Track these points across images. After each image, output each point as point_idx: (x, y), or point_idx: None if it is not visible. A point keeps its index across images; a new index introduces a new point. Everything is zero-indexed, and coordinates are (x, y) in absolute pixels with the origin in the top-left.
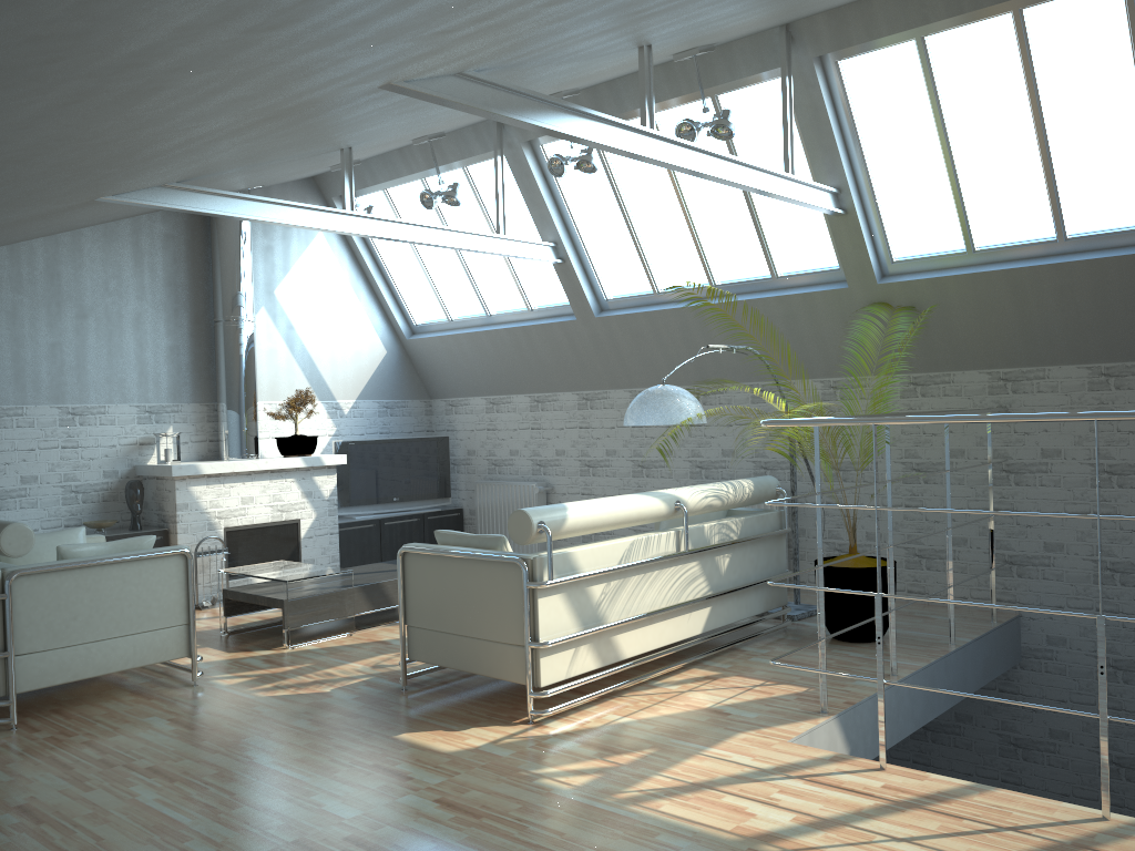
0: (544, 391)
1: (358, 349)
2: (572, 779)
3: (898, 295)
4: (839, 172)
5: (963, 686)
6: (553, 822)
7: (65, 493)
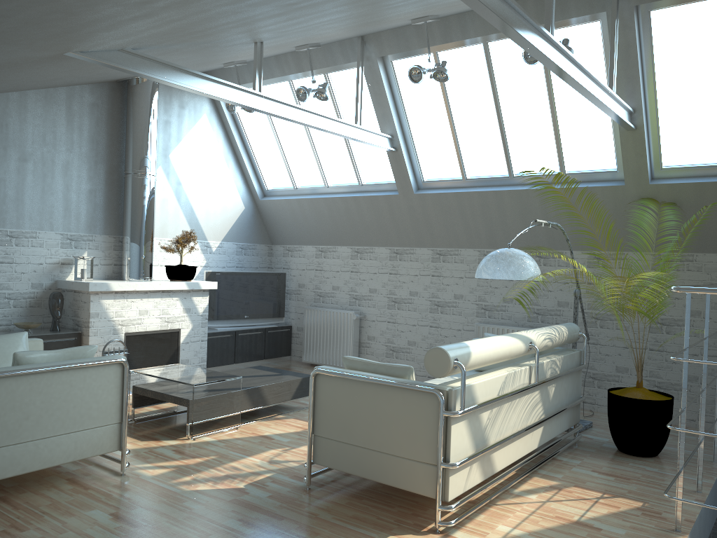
0: (363, 245)
1: (225, 204)
2: None
3: (664, 193)
4: (637, 97)
5: None
6: None
7: (0, 299)
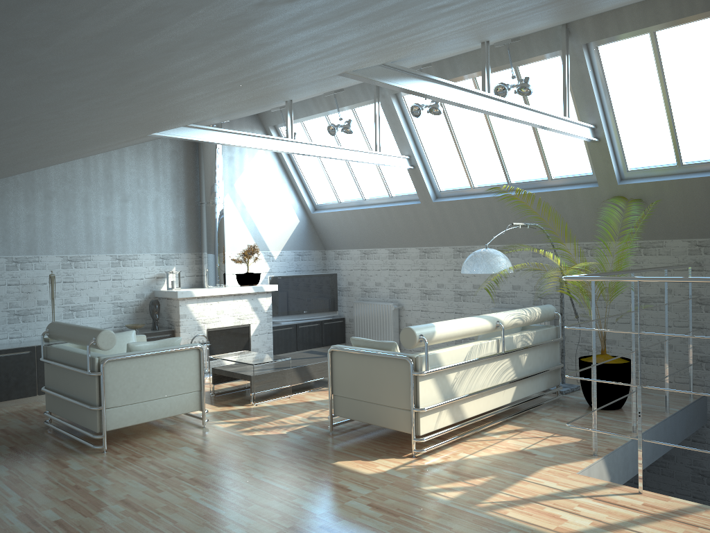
0: (398, 247)
1: (283, 219)
2: (448, 494)
3: (631, 192)
4: (596, 115)
5: (674, 438)
6: (443, 521)
7: (114, 307)
